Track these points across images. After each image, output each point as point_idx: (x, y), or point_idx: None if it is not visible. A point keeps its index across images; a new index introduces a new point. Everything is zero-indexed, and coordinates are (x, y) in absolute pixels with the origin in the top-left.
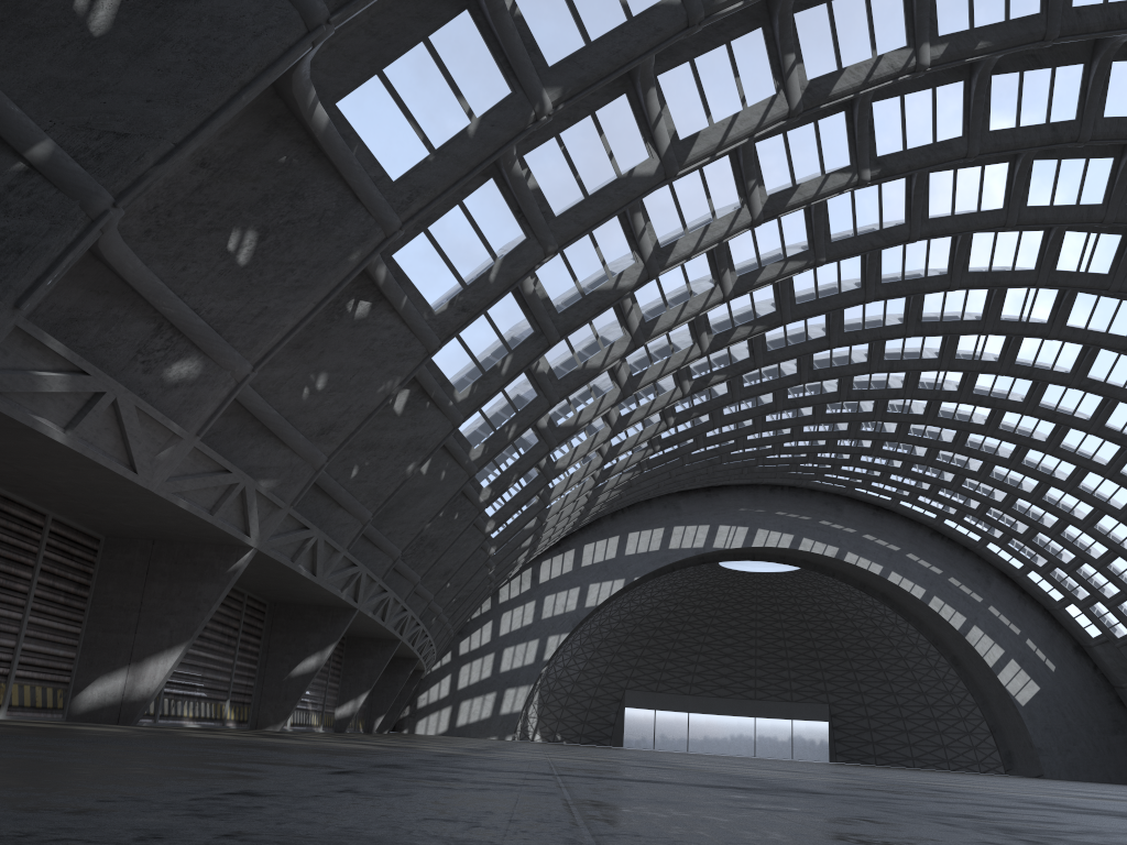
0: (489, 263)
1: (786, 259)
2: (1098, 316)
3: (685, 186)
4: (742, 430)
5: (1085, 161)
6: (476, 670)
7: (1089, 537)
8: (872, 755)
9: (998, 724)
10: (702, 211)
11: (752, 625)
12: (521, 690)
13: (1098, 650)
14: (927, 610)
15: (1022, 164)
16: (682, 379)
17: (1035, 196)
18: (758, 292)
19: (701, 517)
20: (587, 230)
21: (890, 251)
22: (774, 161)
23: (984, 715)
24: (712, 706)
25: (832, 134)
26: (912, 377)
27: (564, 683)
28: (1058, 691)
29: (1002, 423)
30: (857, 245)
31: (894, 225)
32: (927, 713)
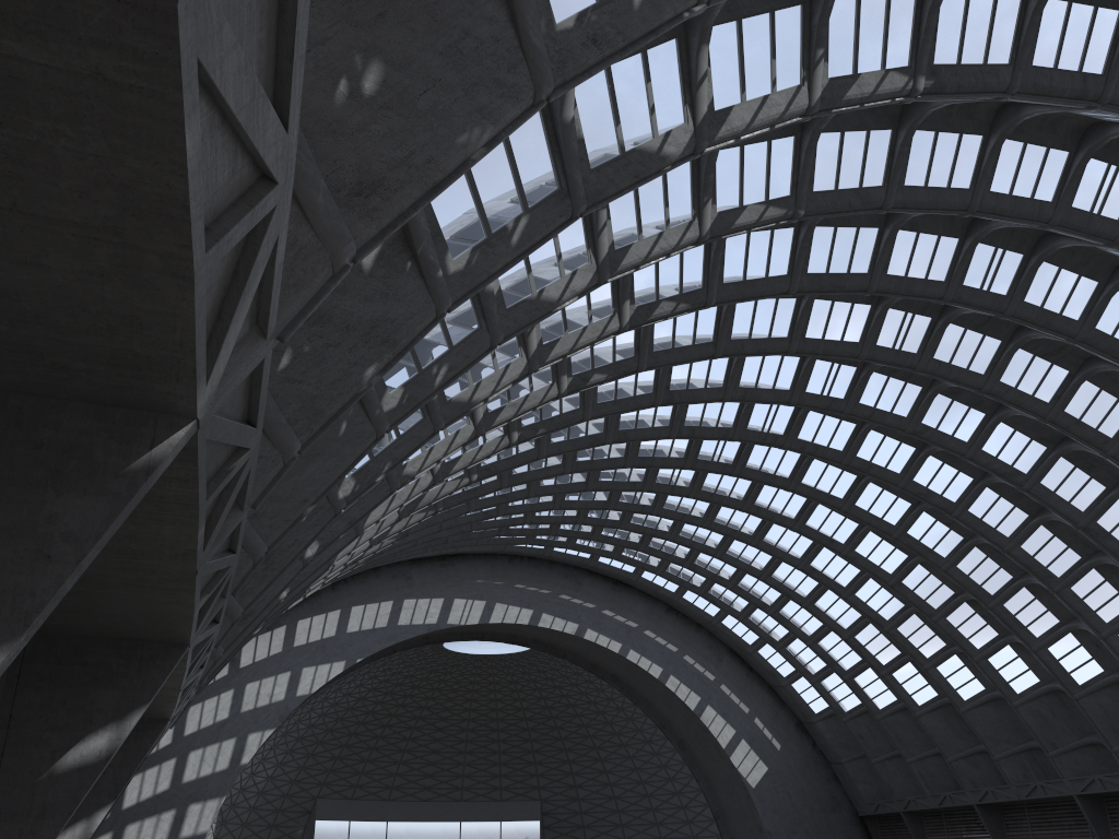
0: None
1: (768, 202)
2: (962, 350)
3: (752, 31)
4: (550, 470)
5: (1046, 150)
6: (149, 782)
7: (840, 607)
8: None
9: (722, 809)
10: (763, 76)
11: (465, 716)
12: (209, 804)
13: (821, 726)
14: (660, 690)
15: (999, 138)
16: (562, 372)
17: (998, 181)
18: (689, 260)
19: (435, 589)
20: None
21: (821, 236)
22: (842, 33)
23: (709, 801)
24: (414, 812)
25: (899, 19)
26: (744, 416)
27: (248, 795)
28: (784, 770)
29: (805, 477)
30: (836, 202)
31: (872, 185)
32: (645, 803)
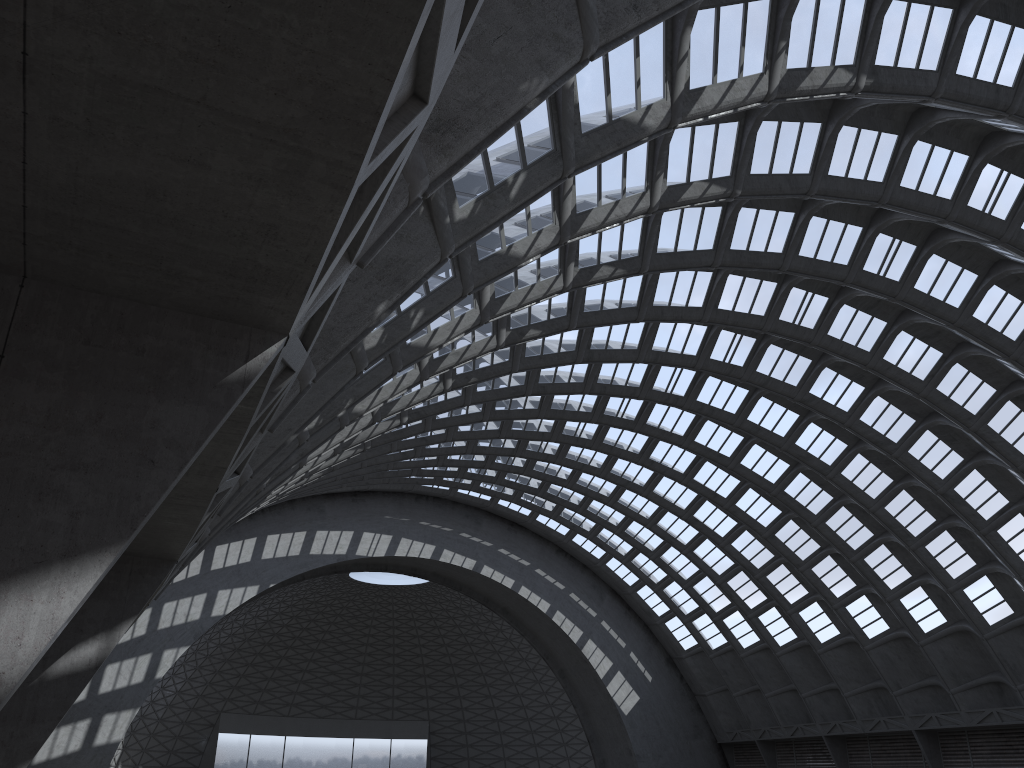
0: None
1: (711, 180)
2: (853, 329)
3: (727, 19)
4: (471, 416)
5: (950, 153)
6: None
7: (716, 555)
8: None
9: (596, 734)
10: (732, 61)
11: (364, 641)
12: (123, 715)
13: (689, 662)
14: (546, 624)
15: (913, 139)
16: (502, 326)
17: (907, 177)
18: (628, 229)
19: (346, 522)
20: None
21: (745, 216)
22: (801, 28)
23: (584, 726)
24: (311, 728)
25: (850, 21)
26: (651, 377)
27: (157, 707)
28: (653, 700)
29: (697, 436)
30: (769, 185)
31: (800, 172)
32: (525, 726)
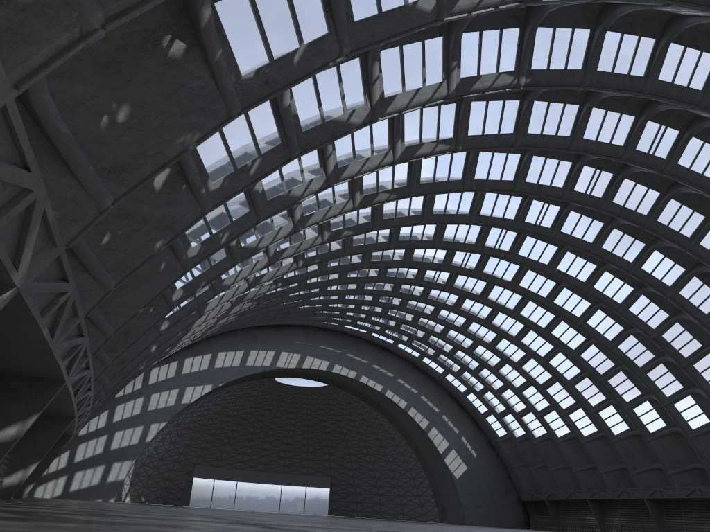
0: (295, 45)
1: (438, 141)
2: (579, 227)
3: (410, 52)
4: (331, 281)
5: (620, 115)
6: (91, 448)
7: (514, 374)
8: (355, 510)
9: (439, 490)
10: (417, 77)
11: (288, 422)
12: (125, 464)
13: (502, 445)
14: (405, 416)
15: (588, 108)
16: (324, 229)
17: (588, 132)
18: (398, 169)
19: (270, 345)
20: (373, 44)
21: (484, 157)
22: (470, 51)
23: (431, 484)
24: (254, 477)
25: (508, 43)
26: (450, 257)
27: (152, 459)
28: (477, 469)
29: (489, 295)
30: (483, 142)
31: (506, 132)
32: (393, 483)
